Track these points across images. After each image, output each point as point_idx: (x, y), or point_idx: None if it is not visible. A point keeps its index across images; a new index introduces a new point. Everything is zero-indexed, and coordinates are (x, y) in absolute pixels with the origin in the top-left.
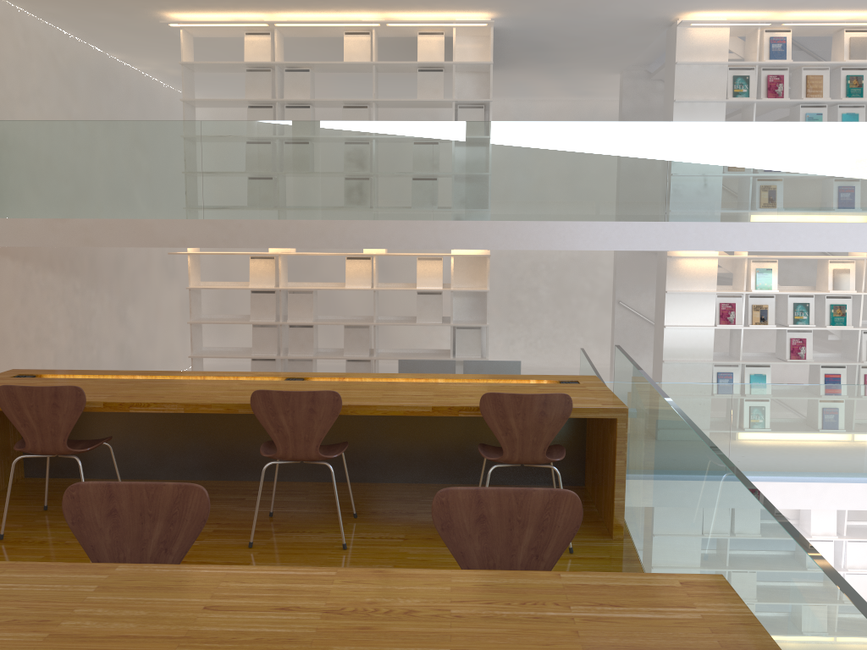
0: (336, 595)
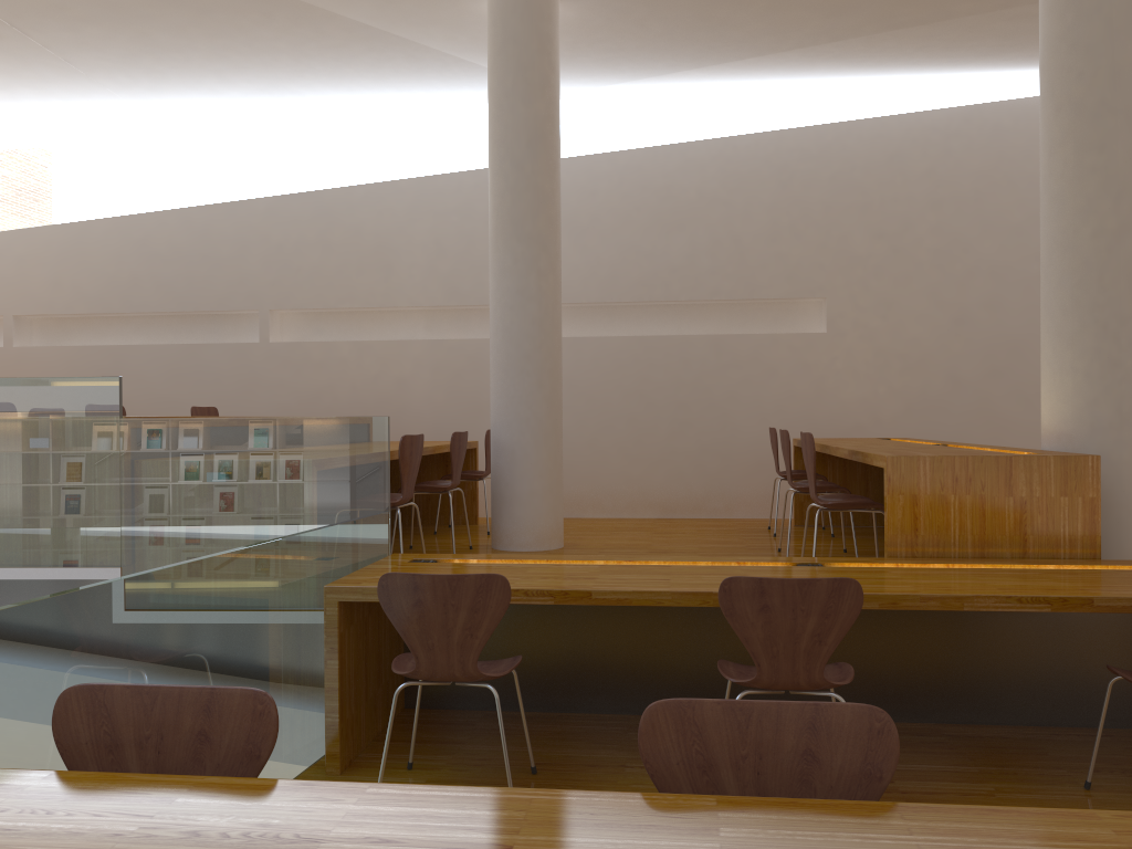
0: (589, 582)
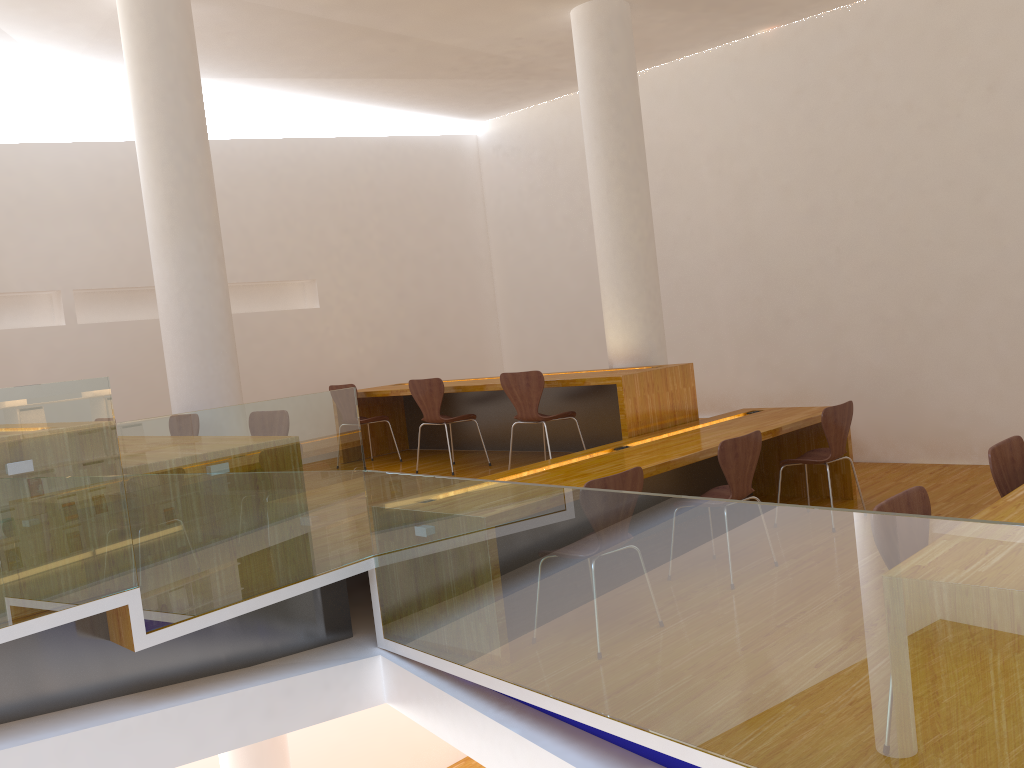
0: (598, 474)
